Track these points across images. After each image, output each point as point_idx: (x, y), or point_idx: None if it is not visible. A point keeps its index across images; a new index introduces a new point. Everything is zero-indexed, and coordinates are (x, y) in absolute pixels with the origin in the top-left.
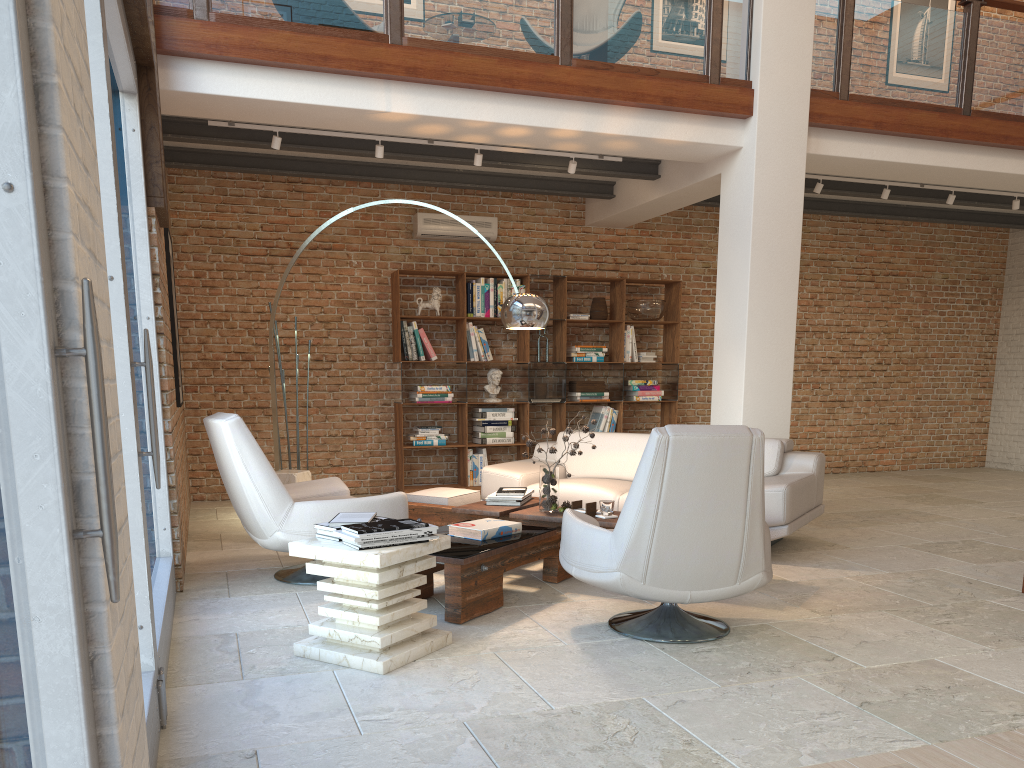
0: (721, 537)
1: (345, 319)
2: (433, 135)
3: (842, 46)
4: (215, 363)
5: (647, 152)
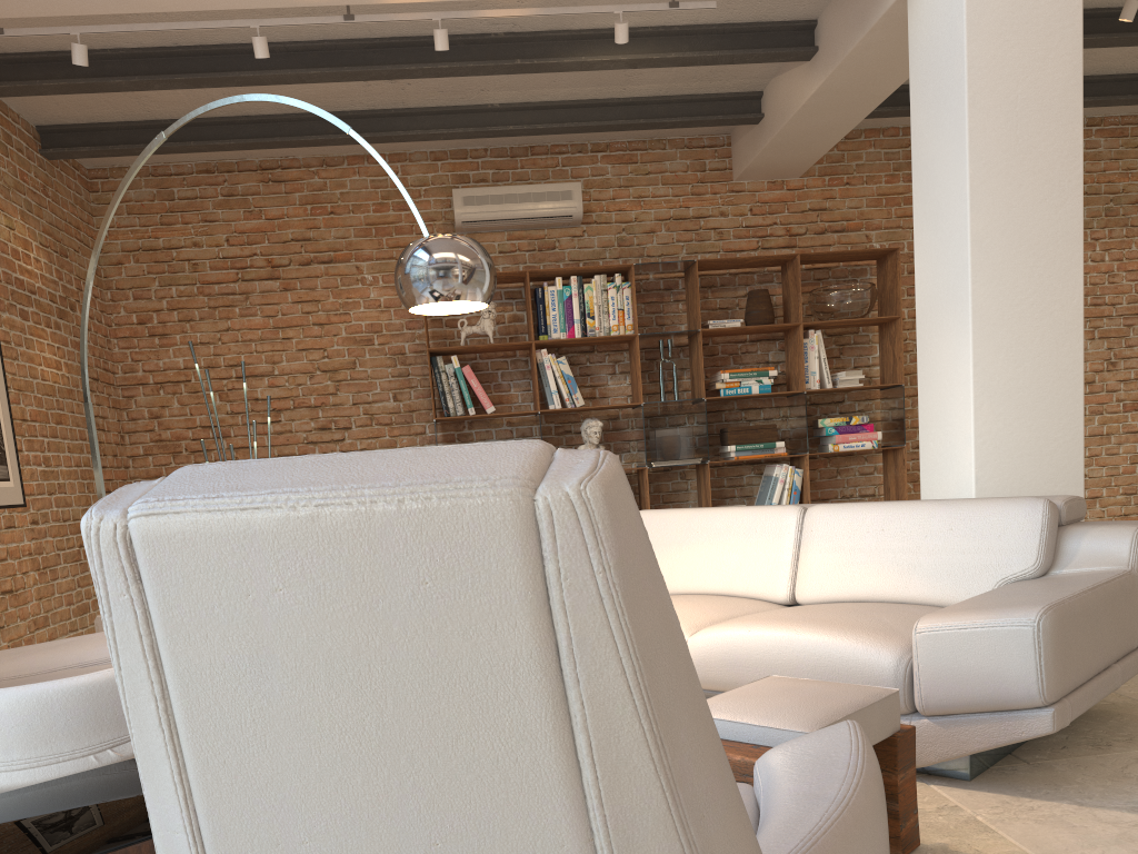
0: None
1: (360, 364)
2: None
3: None
4: (175, 445)
5: None
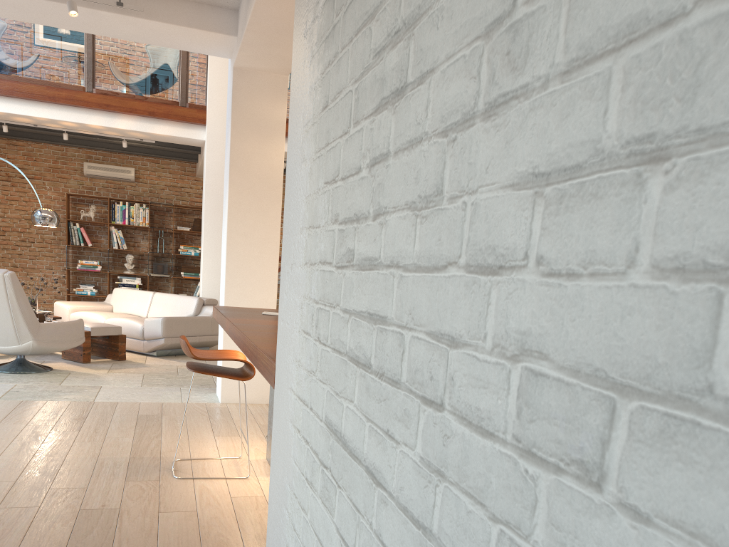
0: (2, 320)
1: None
2: (29, 122)
3: None
4: None
5: (160, 139)
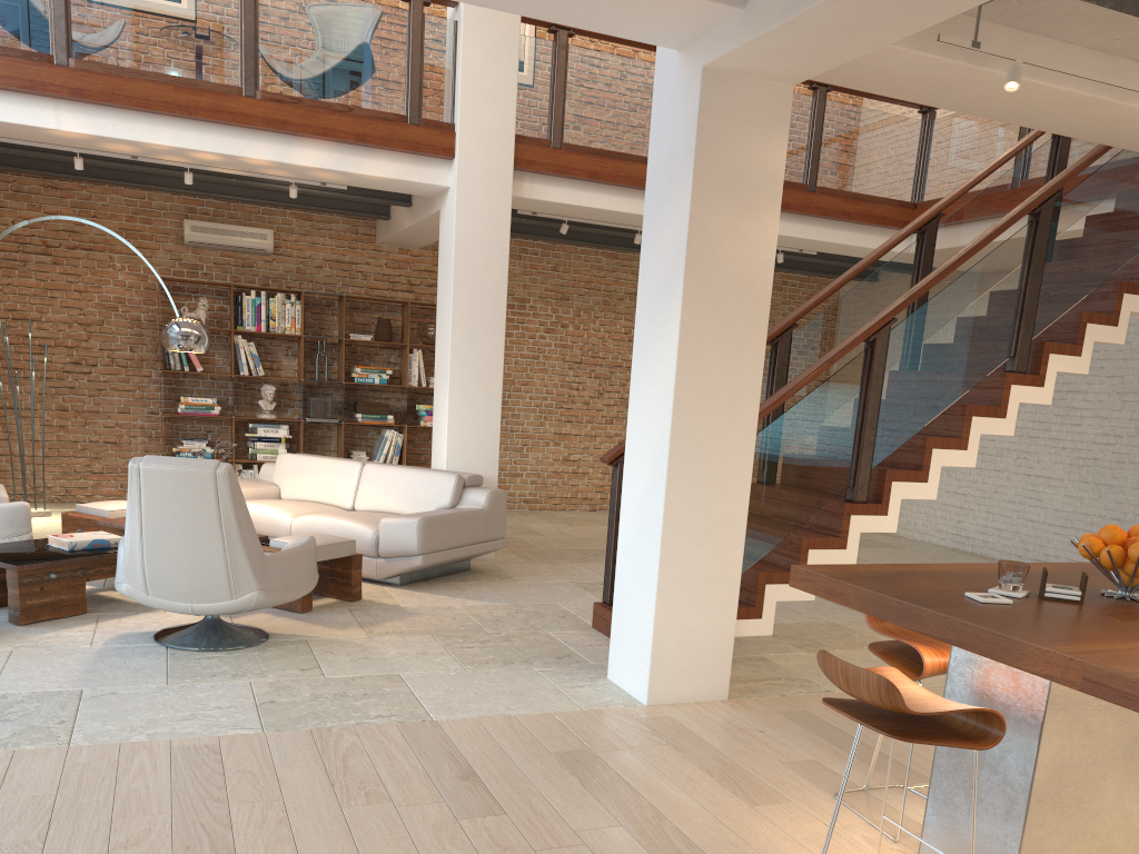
0: (205, 557)
1: (108, 323)
2: (128, 152)
3: (554, 95)
4: None
5: (362, 184)
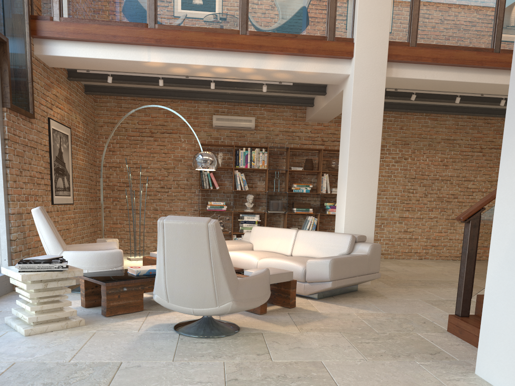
0: (200, 279)
1: (177, 167)
2: (183, 73)
3: (412, 16)
4: (113, 187)
5: (301, 79)
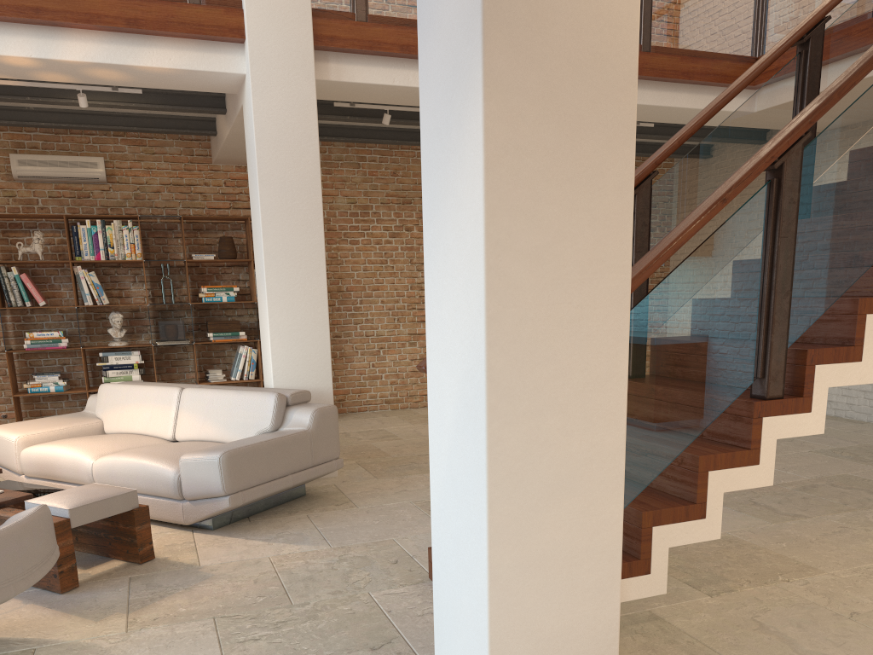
0: None
1: None
2: None
3: None
4: None
5: (153, 82)
